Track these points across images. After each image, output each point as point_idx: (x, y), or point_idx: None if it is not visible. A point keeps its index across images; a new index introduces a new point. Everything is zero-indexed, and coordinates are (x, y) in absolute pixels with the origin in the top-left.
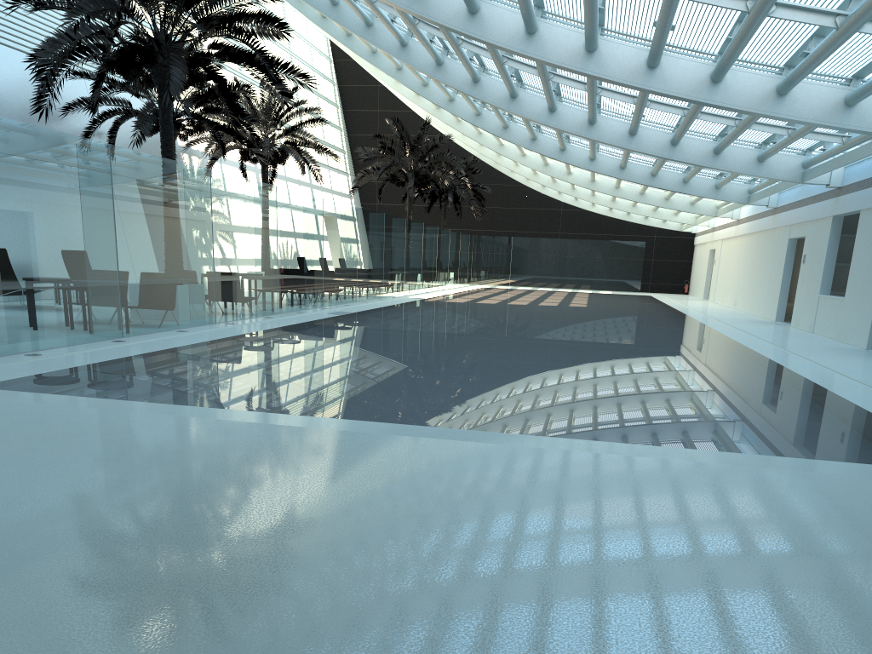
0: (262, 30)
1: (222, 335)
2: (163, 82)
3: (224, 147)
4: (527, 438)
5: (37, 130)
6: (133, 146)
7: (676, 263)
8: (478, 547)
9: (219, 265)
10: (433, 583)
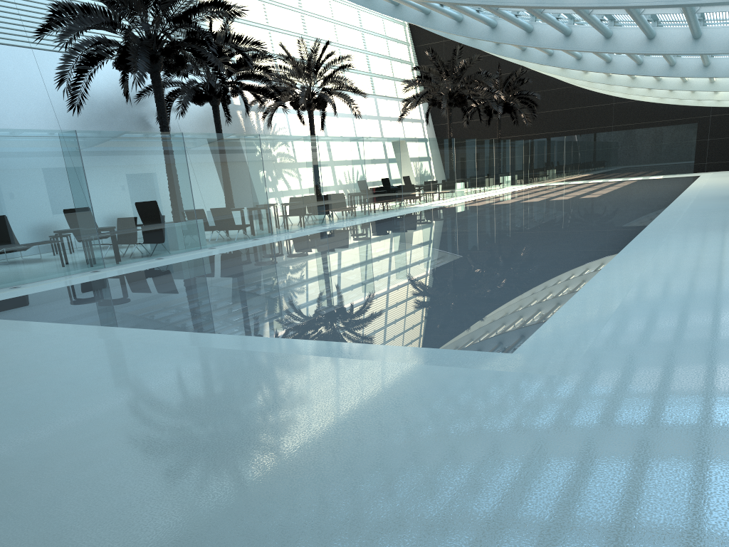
0: (226, 12)
1: (184, 260)
2: (152, 70)
3: (247, 106)
4: (189, 335)
5: (7, 131)
6: (179, 116)
7: None
8: None
9: (200, 204)
10: None
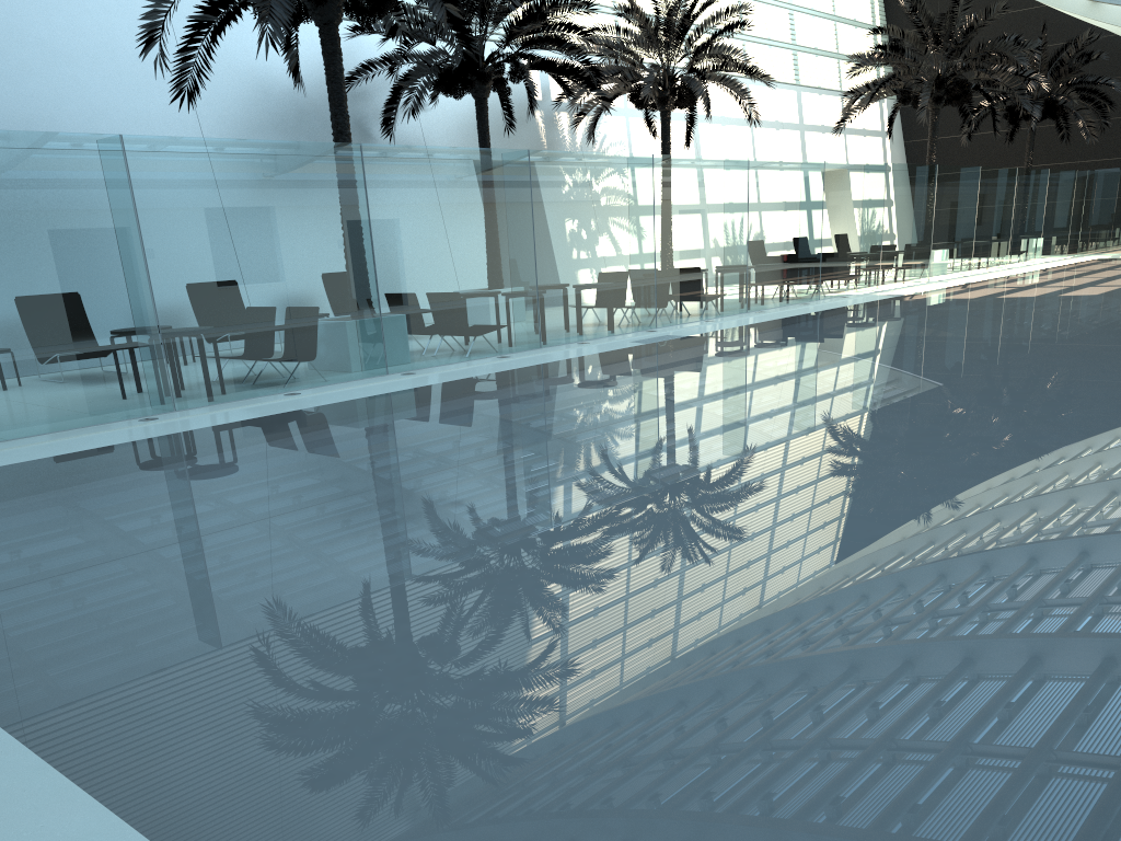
0: None
1: (333, 400)
2: (321, 20)
3: (531, 98)
4: None
5: None
6: (408, 117)
7: None
8: None
9: (390, 287)
10: None
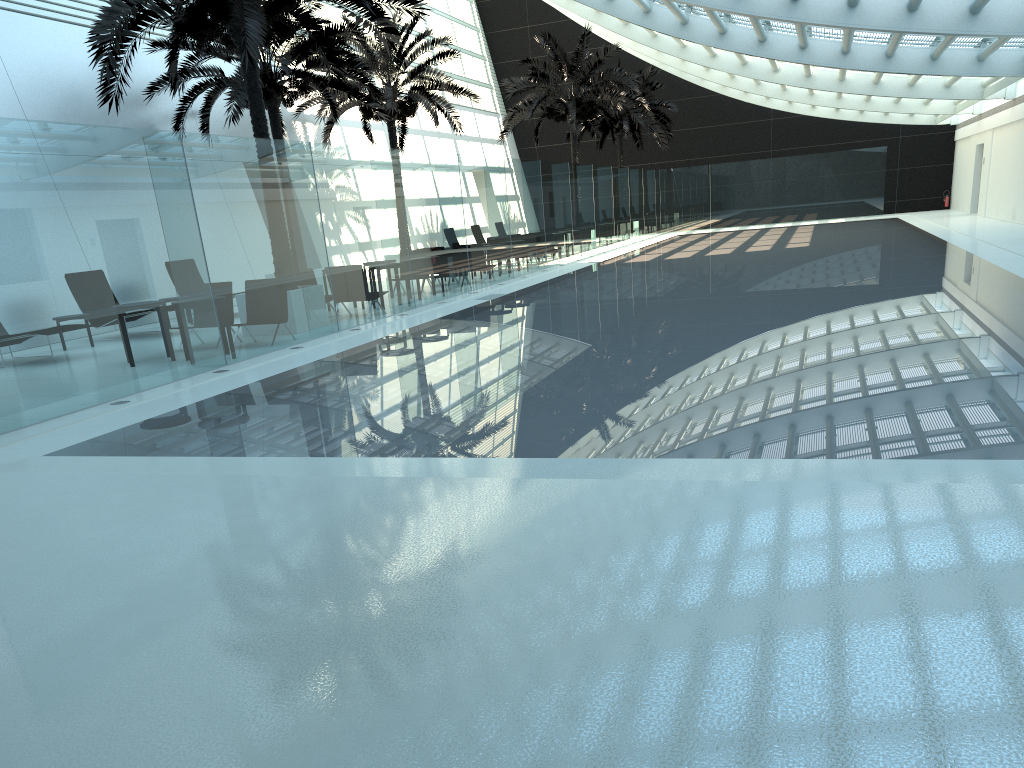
0: None
1: (343, 348)
2: (243, 40)
3: (334, 108)
4: (699, 464)
5: (89, 130)
6: (229, 123)
7: (931, 169)
8: (599, 661)
9: (334, 259)
10: (526, 731)
